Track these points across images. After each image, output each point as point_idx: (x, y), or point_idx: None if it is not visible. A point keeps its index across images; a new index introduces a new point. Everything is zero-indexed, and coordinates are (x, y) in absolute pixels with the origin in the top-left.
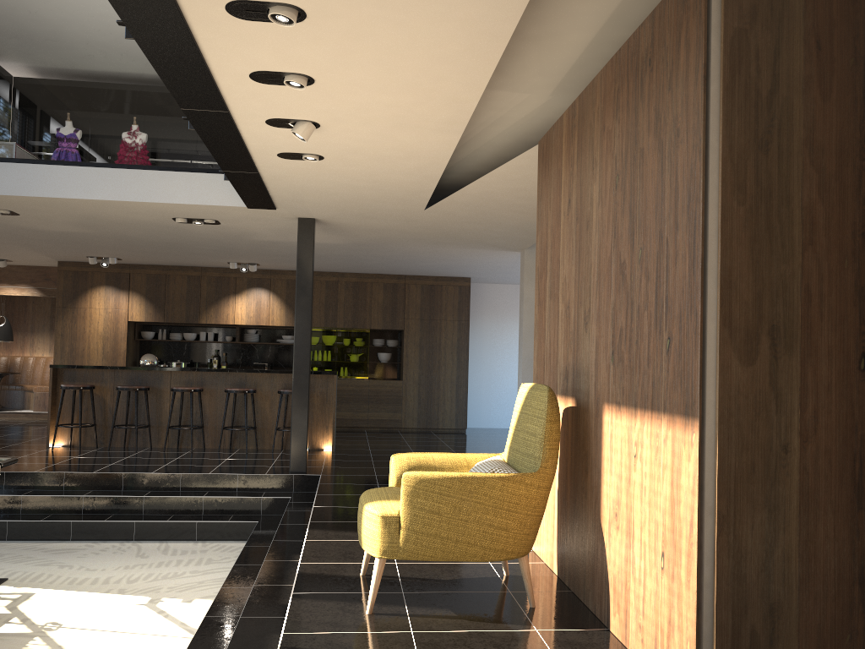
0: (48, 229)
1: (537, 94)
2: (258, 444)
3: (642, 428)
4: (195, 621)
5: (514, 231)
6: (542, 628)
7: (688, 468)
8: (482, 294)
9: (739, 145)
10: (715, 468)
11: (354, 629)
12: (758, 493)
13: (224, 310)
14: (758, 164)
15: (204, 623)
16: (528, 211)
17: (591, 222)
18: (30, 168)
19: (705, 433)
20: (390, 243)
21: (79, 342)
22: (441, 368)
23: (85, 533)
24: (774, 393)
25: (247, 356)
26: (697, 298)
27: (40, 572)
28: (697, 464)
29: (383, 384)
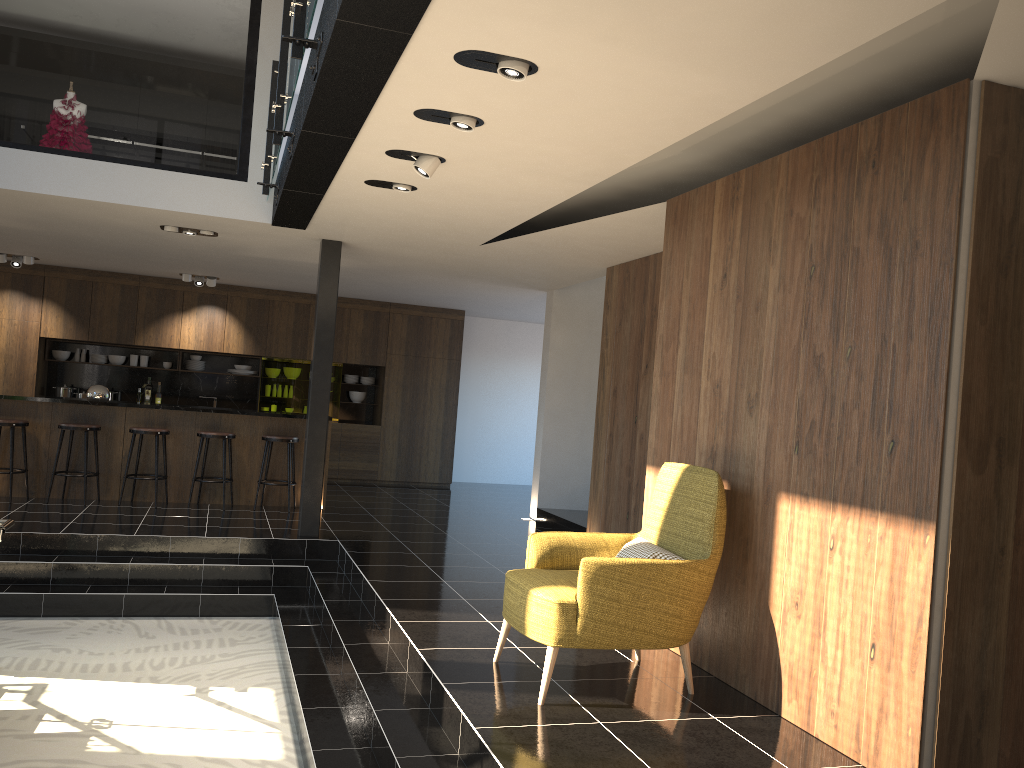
0: None
1: (669, 148)
2: (232, 499)
3: (844, 522)
4: (268, 713)
5: (559, 272)
6: (718, 715)
7: (917, 567)
8: (472, 329)
9: (984, 268)
10: (946, 568)
11: (542, 722)
12: (978, 591)
13: (167, 330)
14: (998, 287)
15: (307, 716)
16: (593, 257)
17: (764, 305)
18: None
19: (939, 535)
20: (405, 272)
21: None
22: (426, 412)
23: (61, 608)
24: (996, 500)
25: (189, 387)
26: (939, 409)
27: (33, 657)
28: (931, 564)
29: (359, 429)
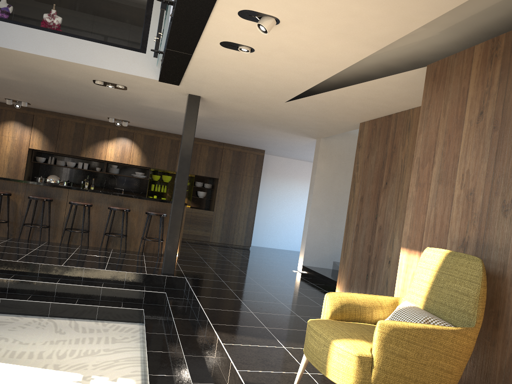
0: None
1: (431, 29)
2: (125, 247)
3: None
4: None
5: (328, 125)
6: None
7: None
8: (267, 161)
9: None
10: None
11: None
12: None
13: (99, 150)
14: None
15: None
16: (354, 114)
17: None
18: None
19: None
20: (235, 121)
21: None
22: (239, 206)
23: (10, 309)
24: None
25: (109, 182)
26: None
27: None
28: None
29: (201, 212)
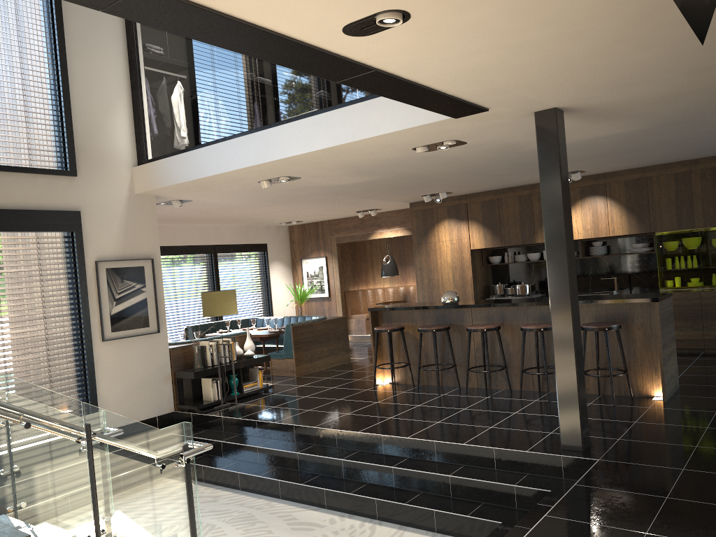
0: (346, 183)
1: None
2: None
3: None
4: None
5: None
6: None
7: None
8: None
9: None
10: None
11: None
12: None
13: None
14: None
15: None
16: None
17: None
18: (265, 134)
19: None
20: (714, 111)
21: (434, 274)
22: None
23: (336, 504)
24: None
25: (597, 270)
26: None
27: None
28: None
29: None
